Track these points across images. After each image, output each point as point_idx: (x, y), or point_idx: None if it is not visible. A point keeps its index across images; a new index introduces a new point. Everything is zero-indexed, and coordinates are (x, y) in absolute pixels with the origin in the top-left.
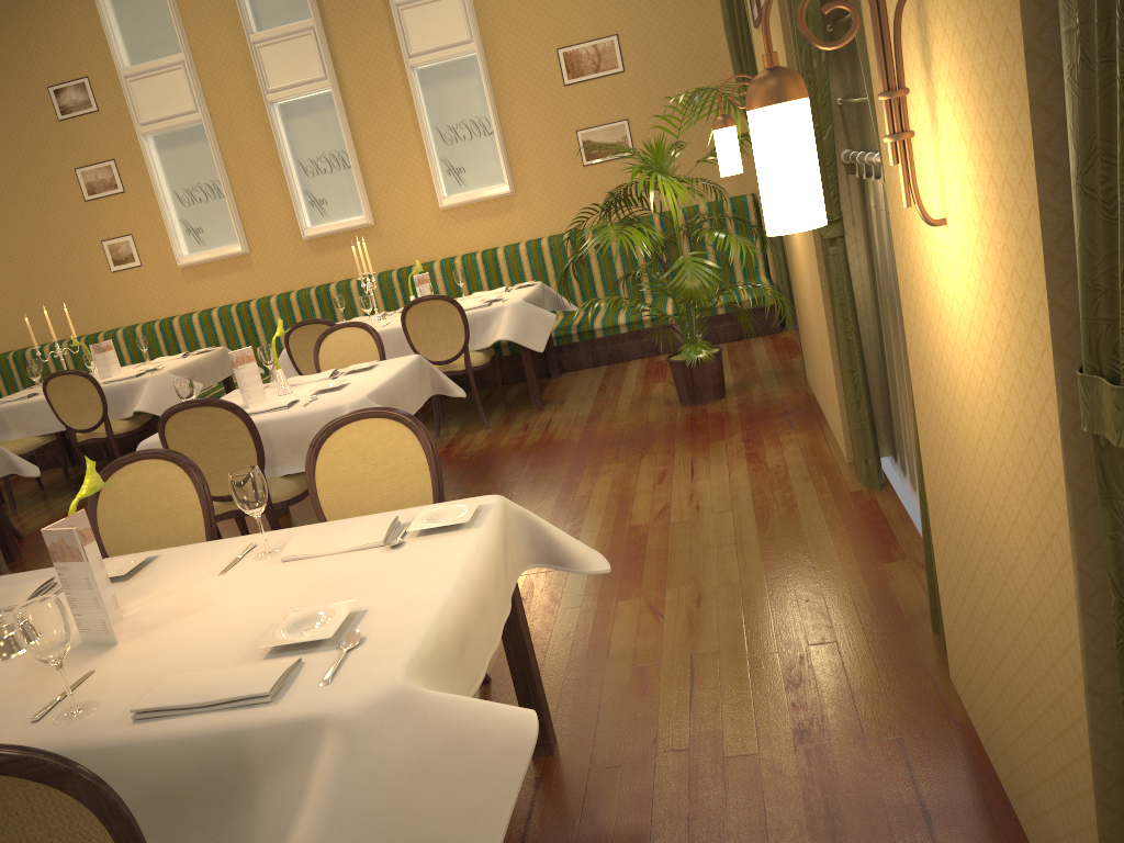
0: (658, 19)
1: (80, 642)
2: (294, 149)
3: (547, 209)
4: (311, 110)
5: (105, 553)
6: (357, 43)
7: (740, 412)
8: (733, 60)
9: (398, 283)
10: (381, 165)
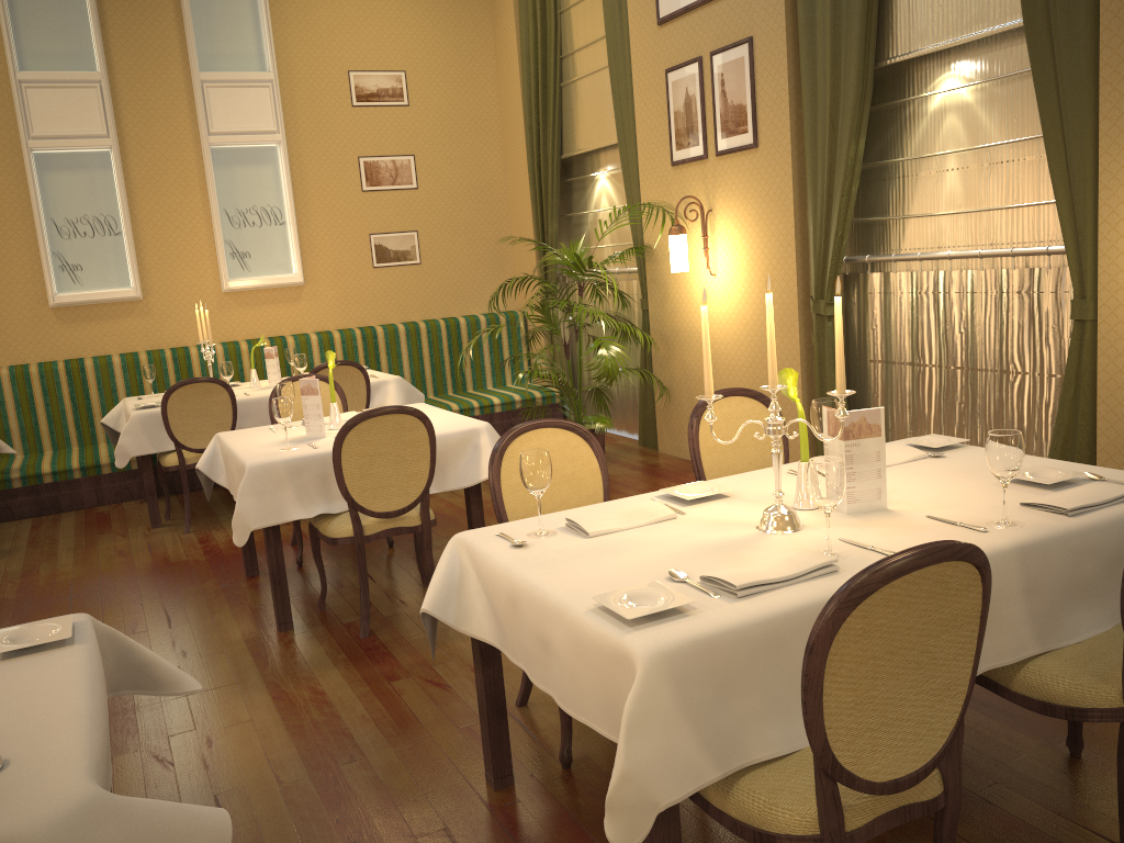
0: (450, 149)
1: (843, 514)
2: (48, 205)
3: (335, 303)
4: (77, 166)
5: (507, 520)
6: (148, 108)
7: (643, 472)
8: (533, 195)
9: (173, 363)
10: (159, 237)
